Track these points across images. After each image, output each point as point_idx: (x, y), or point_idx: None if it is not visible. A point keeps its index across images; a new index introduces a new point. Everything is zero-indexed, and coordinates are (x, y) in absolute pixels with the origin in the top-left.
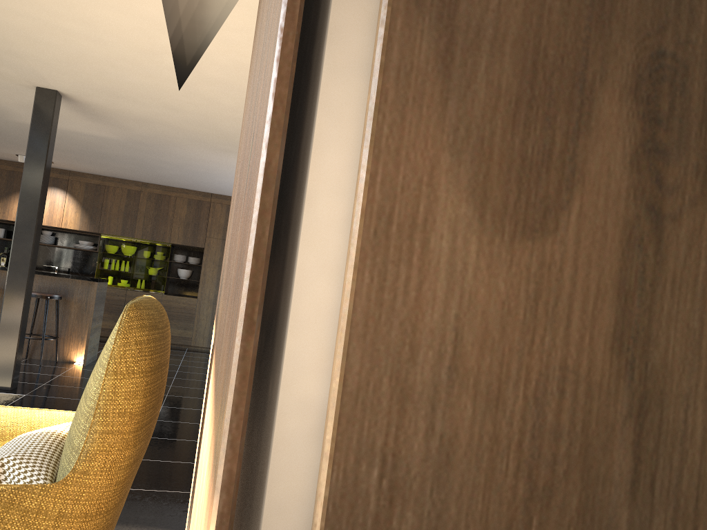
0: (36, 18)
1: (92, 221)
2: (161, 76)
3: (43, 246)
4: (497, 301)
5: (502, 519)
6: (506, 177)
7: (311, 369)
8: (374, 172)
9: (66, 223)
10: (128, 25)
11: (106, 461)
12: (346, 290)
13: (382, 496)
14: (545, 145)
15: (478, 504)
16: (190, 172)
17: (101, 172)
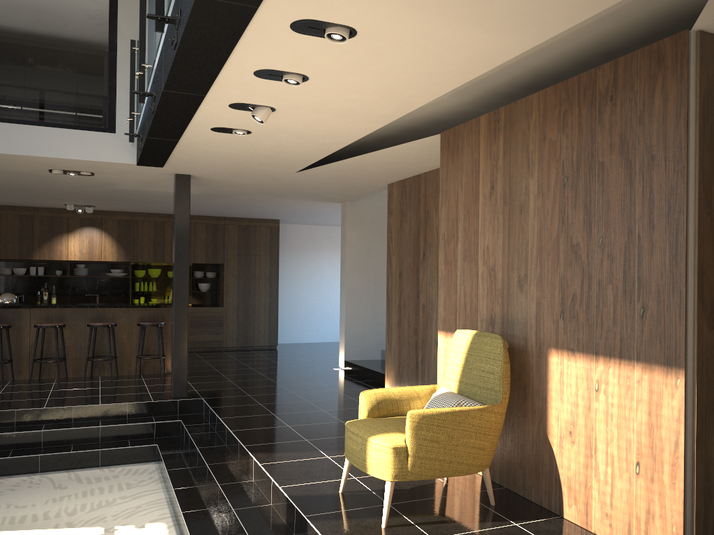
0: (242, 150)
1: (128, 252)
2: (292, 168)
3: (77, 278)
4: (710, 338)
5: (713, 366)
6: (710, 322)
7: (690, 350)
8: (697, 324)
9: (105, 256)
10: (306, 152)
11: (508, 393)
12: (695, 340)
13: (701, 365)
14: (713, 316)
15: (710, 365)
16: (225, 207)
17: (133, 210)
